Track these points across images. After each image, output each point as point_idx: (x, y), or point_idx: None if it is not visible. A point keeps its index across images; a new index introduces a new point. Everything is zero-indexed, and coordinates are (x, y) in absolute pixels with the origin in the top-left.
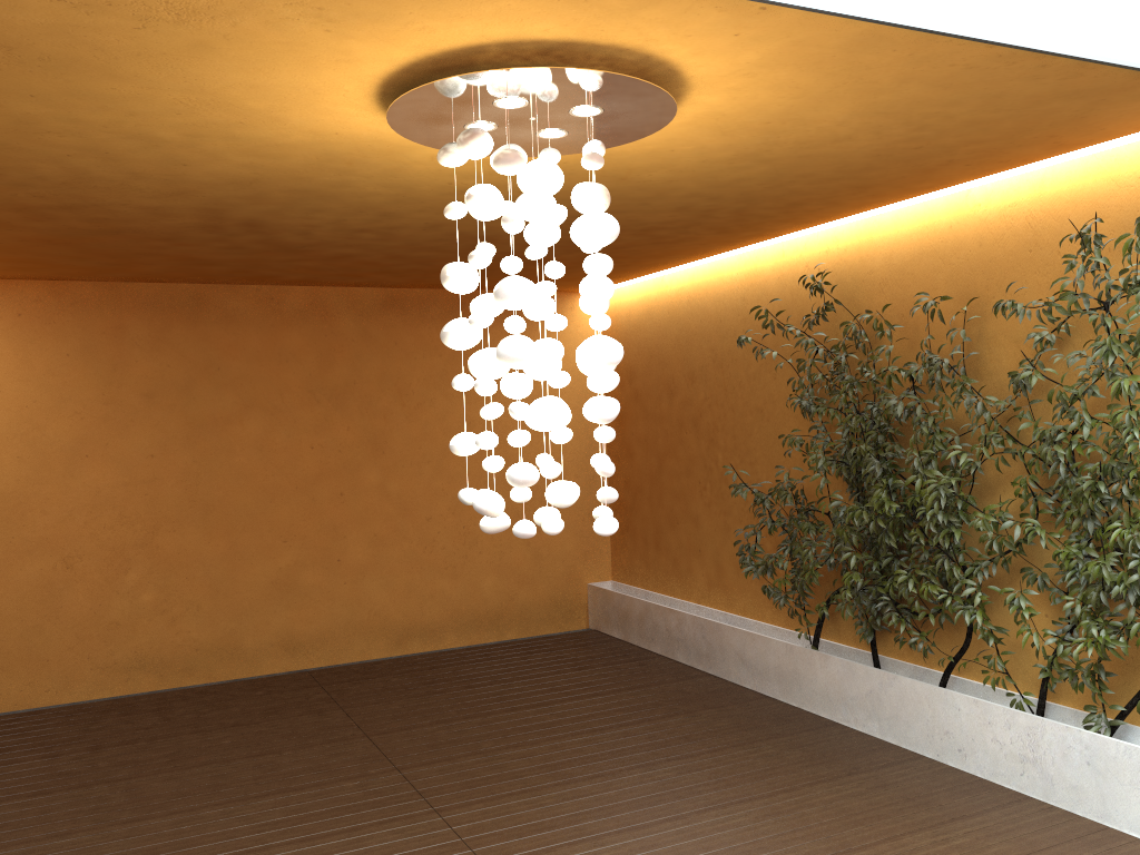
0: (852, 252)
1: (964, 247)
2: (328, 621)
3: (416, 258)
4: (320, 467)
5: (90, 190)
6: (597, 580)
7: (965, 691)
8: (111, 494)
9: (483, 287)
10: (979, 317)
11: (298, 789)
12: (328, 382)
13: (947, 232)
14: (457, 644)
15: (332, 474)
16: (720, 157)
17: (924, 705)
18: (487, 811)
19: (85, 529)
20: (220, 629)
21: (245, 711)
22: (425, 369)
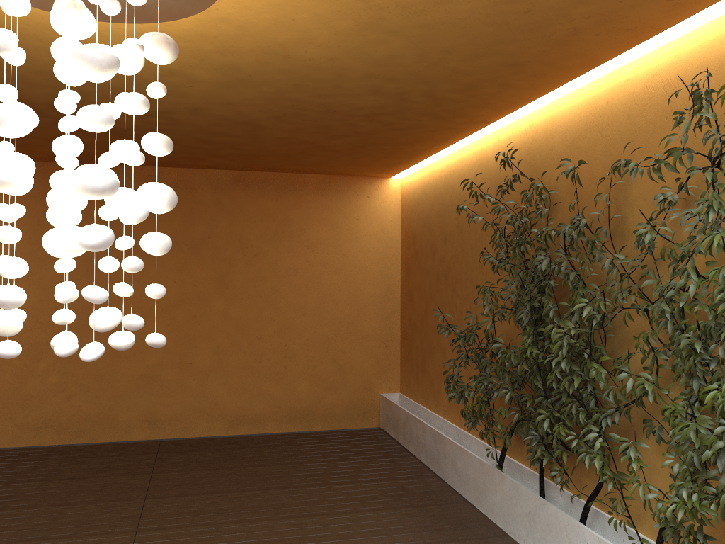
0: (540, 132)
1: (617, 120)
2: (181, 406)
3: (223, 143)
4: (180, 296)
5: None
6: (388, 392)
7: (605, 526)
8: (32, 307)
9: (306, 171)
10: (625, 183)
11: (53, 539)
12: (189, 236)
13: (605, 107)
14: (276, 430)
15: (188, 302)
16: (346, 28)
17: (563, 533)
18: None
19: None
20: (103, 406)
21: (89, 468)
22: (262, 229)
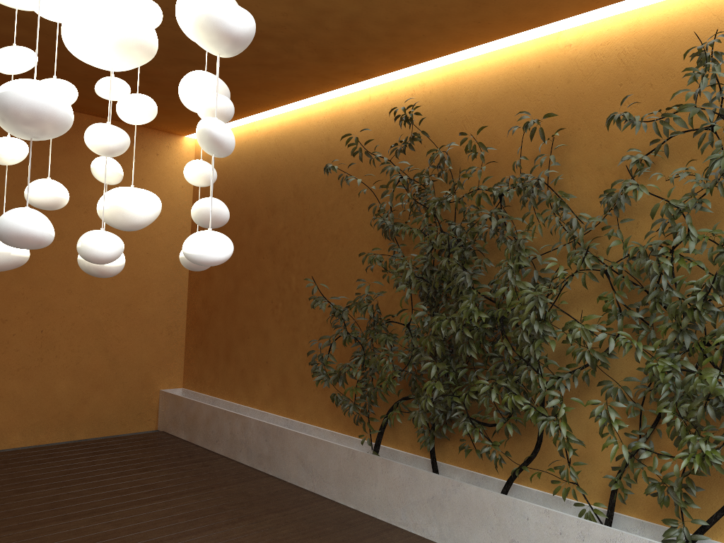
0: (437, 93)
1: (552, 85)
2: None
3: (5, 39)
4: None
5: None
6: (169, 387)
7: (523, 498)
8: None
9: (85, 110)
10: (562, 148)
11: None
12: None
13: (535, 71)
14: (22, 444)
15: None
16: None
17: (490, 513)
18: None
19: None
20: None
21: None
22: (17, 176)
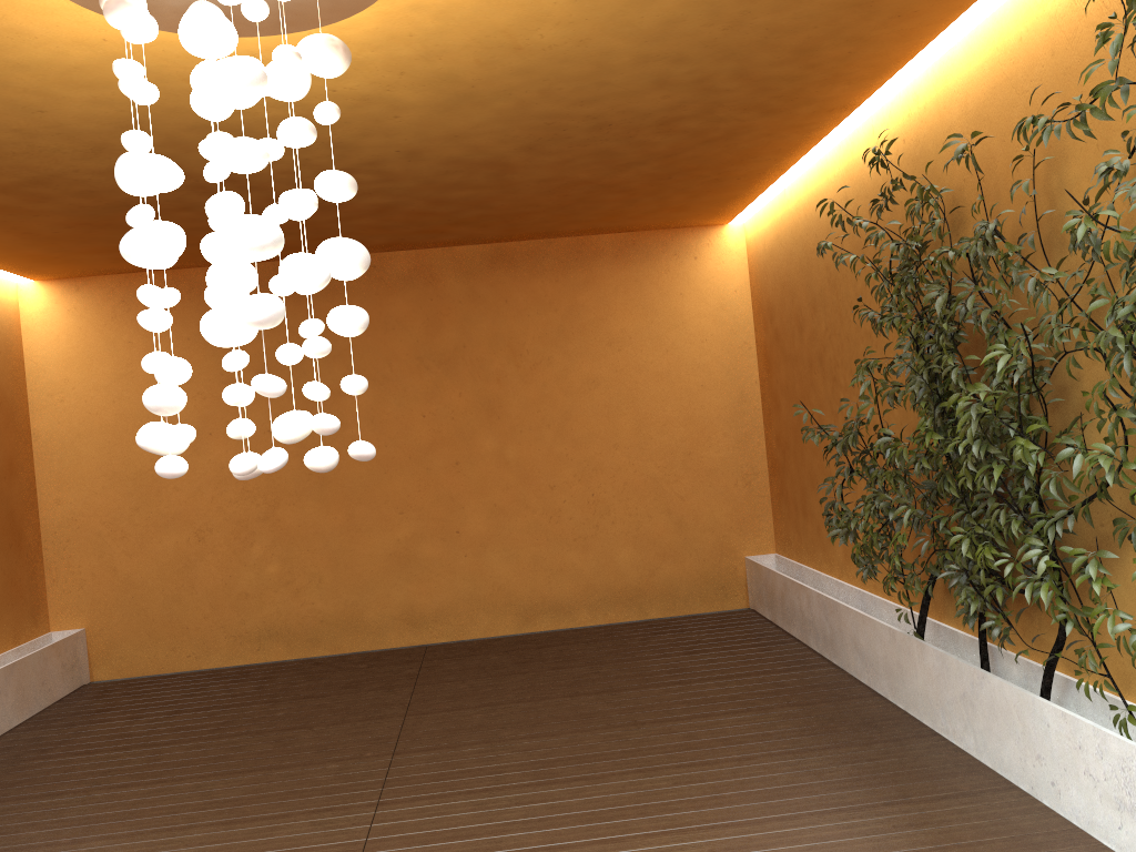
0: (930, 108)
1: (1037, 63)
2: (450, 595)
3: (463, 201)
4: (432, 435)
5: (19, 158)
6: (757, 553)
7: (1081, 700)
8: None
9: (596, 231)
10: (1059, 160)
11: (283, 768)
12: (437, 347)
13: (1018, 47)
14: (591, 622)
15: (446, 443)
16: None
17: (1014, 716)
18: (425, 809)
19: (212, 504)
20: (343, 601)
21: (329, 684)
22: (540, 326)
